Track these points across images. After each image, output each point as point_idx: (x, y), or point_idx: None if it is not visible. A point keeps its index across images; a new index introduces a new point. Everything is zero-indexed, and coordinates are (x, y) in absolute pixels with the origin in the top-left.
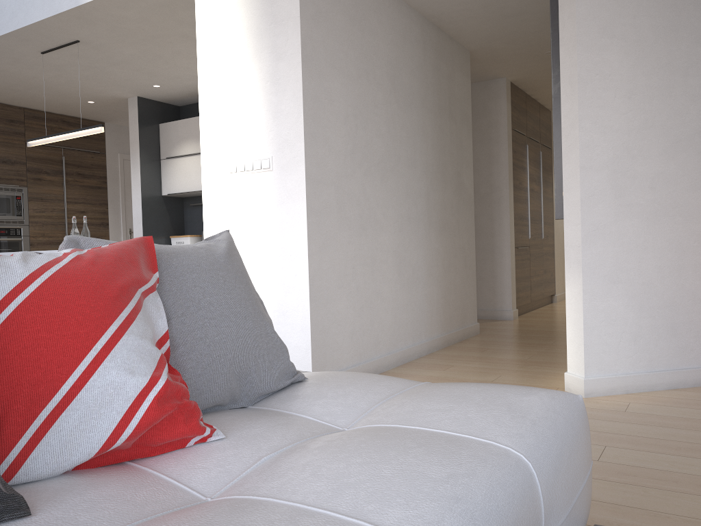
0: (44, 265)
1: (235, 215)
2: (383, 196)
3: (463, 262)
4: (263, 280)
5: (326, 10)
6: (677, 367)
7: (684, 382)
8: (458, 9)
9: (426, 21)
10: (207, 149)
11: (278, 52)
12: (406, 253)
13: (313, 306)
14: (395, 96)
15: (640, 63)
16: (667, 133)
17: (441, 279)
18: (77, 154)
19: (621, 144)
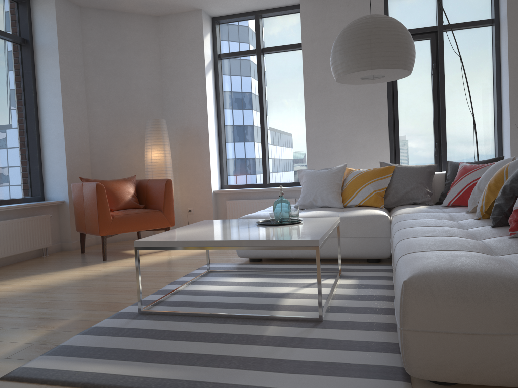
0: None
1: None
2: None
3: None
4: None
5: None
6: None
7: None
8: None
9: None
10: None
11: None
12: None
13: None
14: None
15: None
16: None
17: None
18: None
19: None
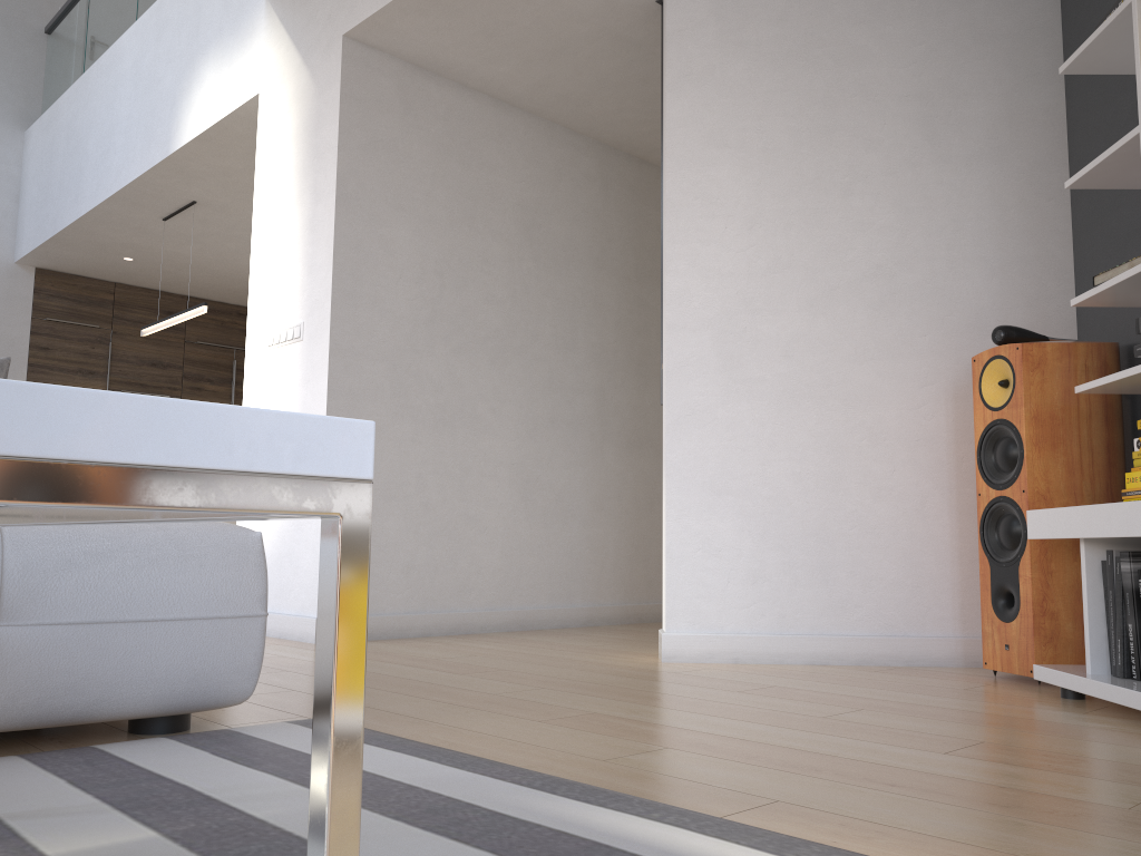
0: None
1: (268, 400)
2: (493, 384)
3: None
4: None
5: (390, 138)
6: (830, 631)
7: (839, 656)
8: (646, 131)
9: (611, 151)
10: (252, 319)
11: (317, 192)
12: (542, 470)
13: None
14: (532, 251)
15: (768, 180)
16: (813, 278)
17: (629, 519)
18: None
19: (735, 294)
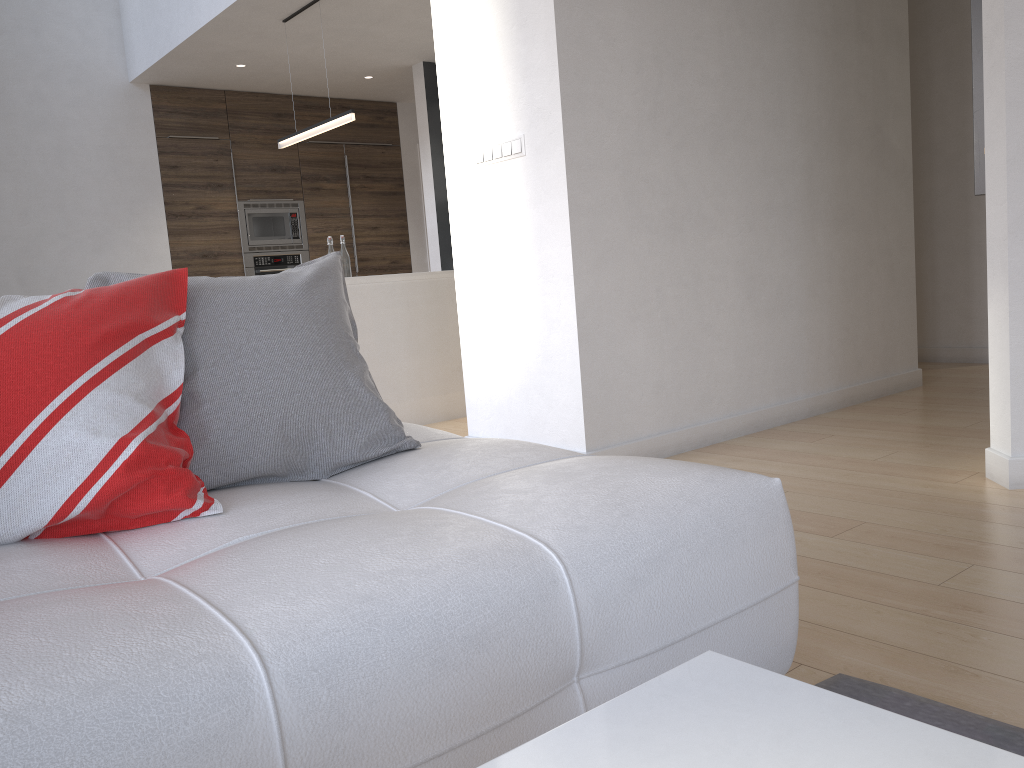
0: (18, 310)
1: (485, 223)
2: (714, 177)
3: (888, 272)
4: (523, 313)
5: None
6: None
7: None
8: None
9: None
10: (449, 133)
11: None
12: (763, 264)
13: (585, 348)
14: (738, 16)
15: None
16: None
17: (839, 300)
18: (362, 150)
19: None
